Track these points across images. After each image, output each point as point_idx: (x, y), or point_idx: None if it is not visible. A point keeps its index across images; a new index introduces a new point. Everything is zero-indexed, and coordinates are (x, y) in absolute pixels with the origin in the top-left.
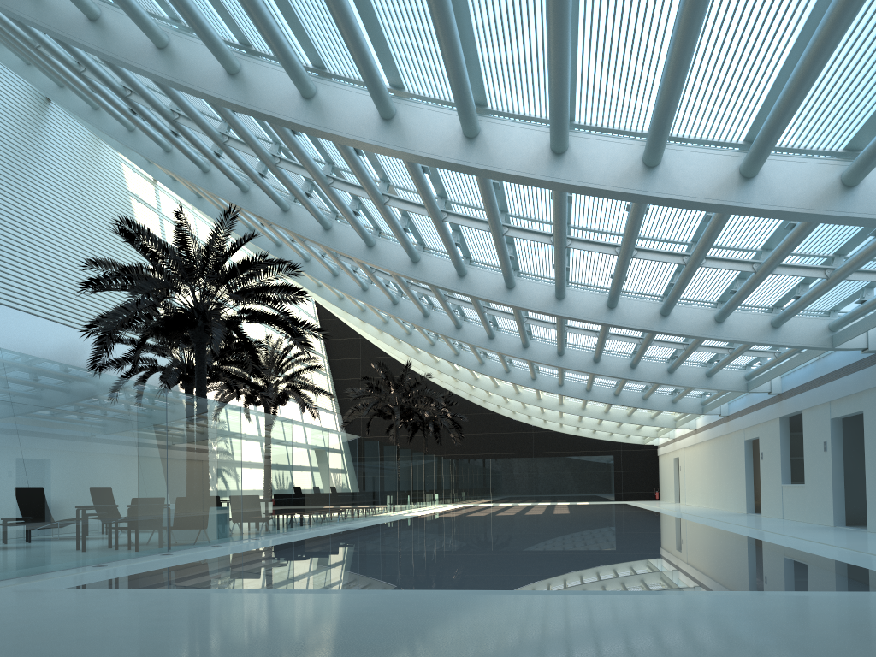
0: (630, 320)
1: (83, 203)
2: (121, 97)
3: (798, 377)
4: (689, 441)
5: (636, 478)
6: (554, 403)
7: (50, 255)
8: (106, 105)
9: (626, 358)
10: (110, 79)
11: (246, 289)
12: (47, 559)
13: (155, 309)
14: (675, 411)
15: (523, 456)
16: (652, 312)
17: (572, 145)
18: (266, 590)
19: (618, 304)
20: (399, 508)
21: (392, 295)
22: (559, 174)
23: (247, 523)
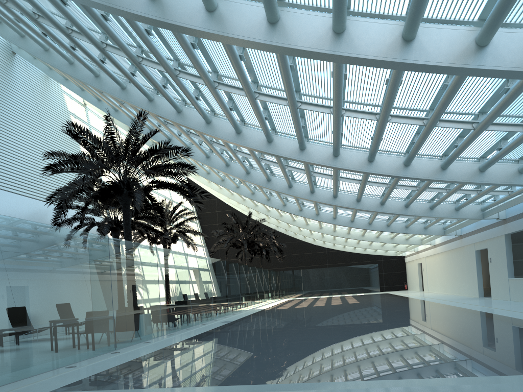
0: (420, 173)
1: (40, 119)
2: (65, 35)
3: (520, 207)
4: (429, 253)
5: (392, 277)
6: (344, 233)
7: (21, 153)
8: (54, 46)
9: (402, 201)
10: (57, 21)
11: (156, 166)
12: (33, 366)
13: (94, 183)
14: (426, 234)
15: (321, 267)
16: (435, 167)
17: (419, 33)
18: (205, 388)
19: (411, 163)
20: (251, 304)
21: (246, 168)
22: (410, 56)
23: (164, 324)
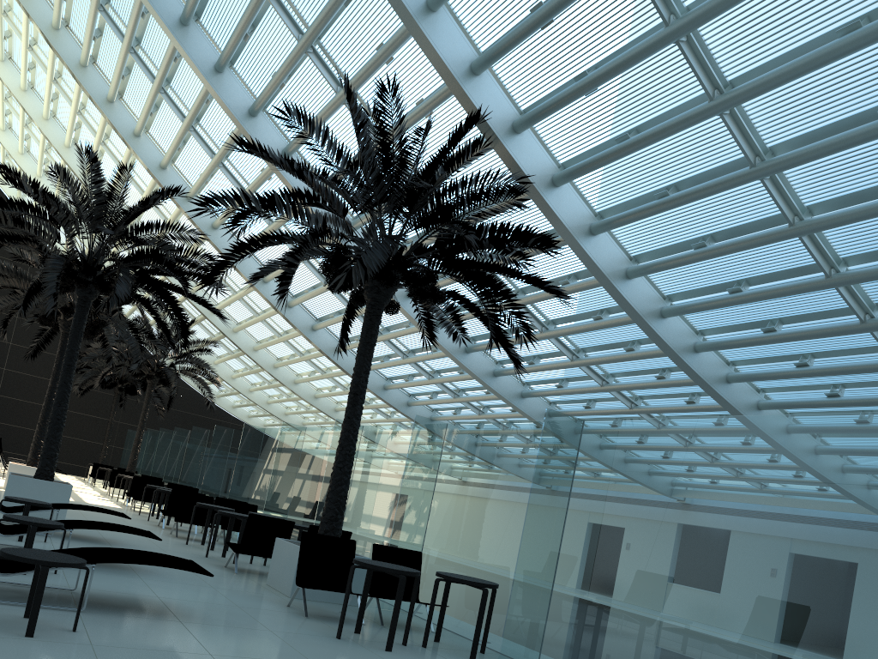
0: None
1: None
2: None
3: None
4: None
5: None
6: None
7: None
8: None
9: None
10: None
11: (536, 276)
12: None
13: (324, 223)
14: None
15: None
16: None
17: None
18: None
19: None
20: None
21: None
22: None
23: None
